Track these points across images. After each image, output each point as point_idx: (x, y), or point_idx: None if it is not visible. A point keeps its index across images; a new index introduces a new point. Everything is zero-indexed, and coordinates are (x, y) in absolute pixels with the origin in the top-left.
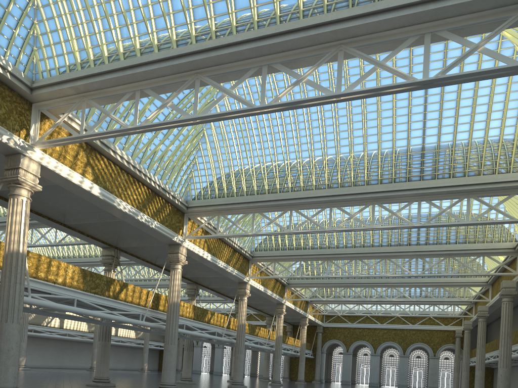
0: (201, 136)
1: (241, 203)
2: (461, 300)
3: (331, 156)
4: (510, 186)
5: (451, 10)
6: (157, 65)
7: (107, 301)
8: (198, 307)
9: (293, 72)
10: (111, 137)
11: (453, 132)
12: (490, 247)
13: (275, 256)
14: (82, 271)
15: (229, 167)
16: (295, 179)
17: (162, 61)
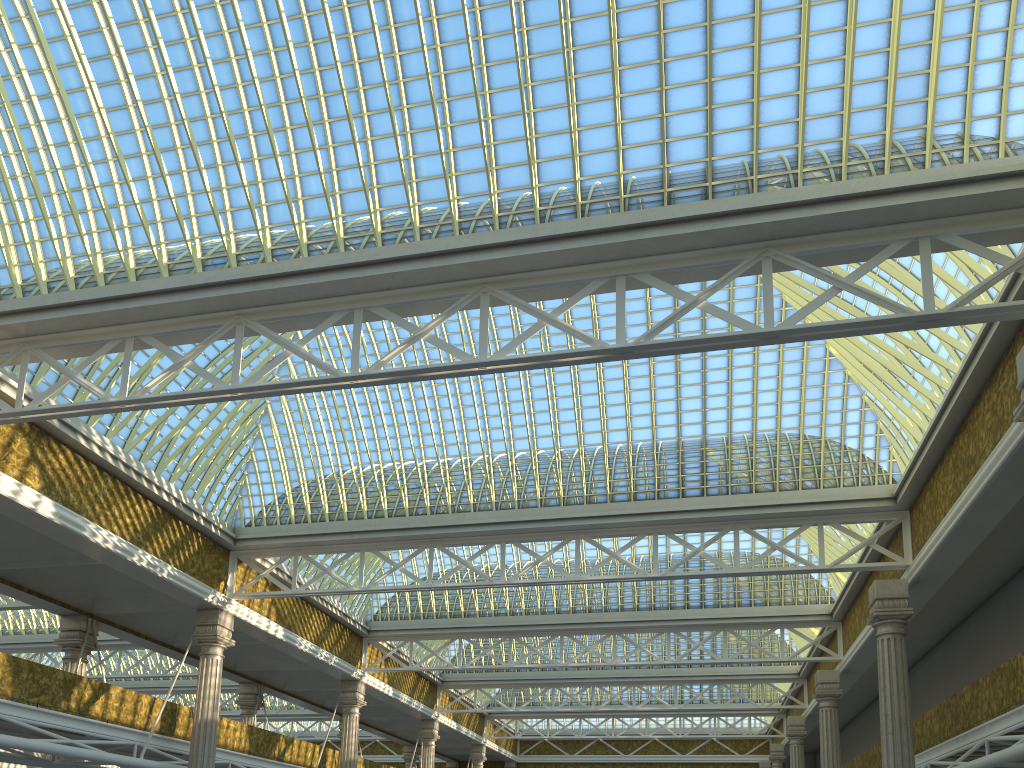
0: (262, 414)
1: (339, 534)
2: (758, 707)
3: (499, 455)
4: (800, 512)
5: (652, 246)
6: (166, 298)
7: (64, 720)
8: (258, 730)
9: (406, 322)
10: (76, 415)
11: (701, 421)
12: (791, 612)
13: (412, 630)
14: (12, 661)
15: (315, 470)
16: (437, 492)
17: (175, 292)
